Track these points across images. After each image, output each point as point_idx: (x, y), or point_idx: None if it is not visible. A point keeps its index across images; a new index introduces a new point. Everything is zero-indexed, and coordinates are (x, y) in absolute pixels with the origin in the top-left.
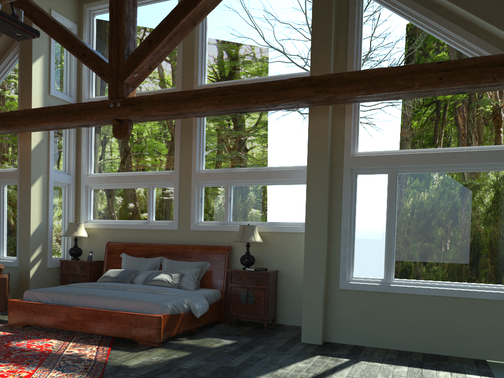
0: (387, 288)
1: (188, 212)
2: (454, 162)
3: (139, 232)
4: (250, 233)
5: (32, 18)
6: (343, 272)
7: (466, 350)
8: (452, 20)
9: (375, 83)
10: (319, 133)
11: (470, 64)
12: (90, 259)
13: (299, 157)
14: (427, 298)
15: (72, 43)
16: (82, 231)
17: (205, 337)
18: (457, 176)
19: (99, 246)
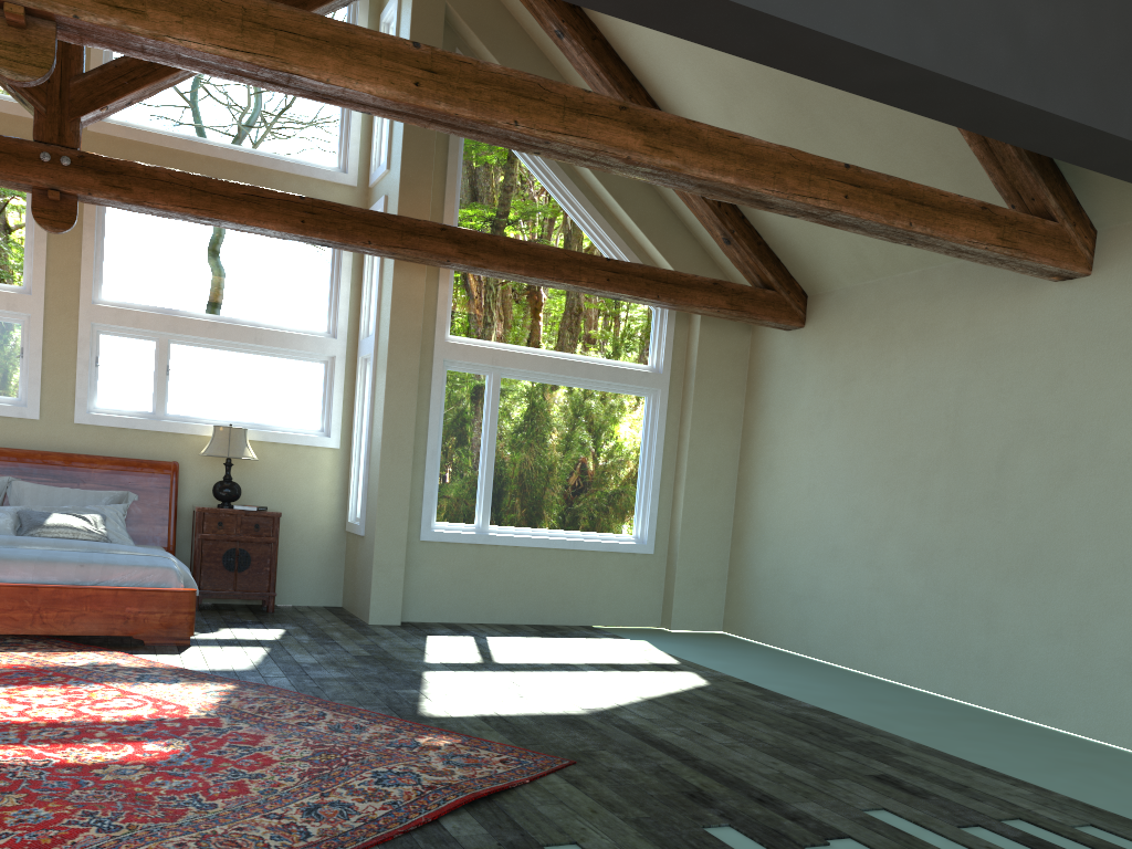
0: (486, 538)
1: (68, 385)
2: (571, 373)
3: None
4: (243, 443)
5: None
6: (427, 515)
7: (572, 616)
8: (577, 185)
9: (538, 264)
10: (409, 298)
11: (637, 272)
12: None
13: (311, 314)
14: (532, 551)
15: None
16: None
17: (219, 628)
18: (569, 392)
19: None
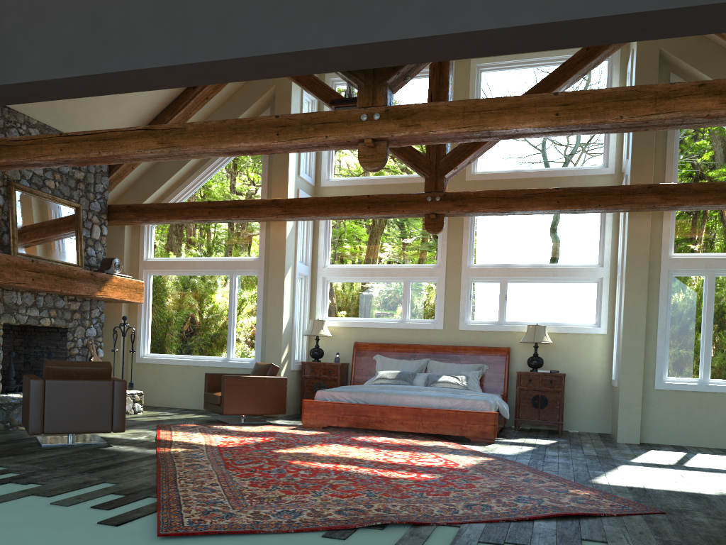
0: (706, 387)
1: (456, 311)
2: None
3: (392, 332)
4: (542, 333)
5: (328, 102)
6: (659, 372)
7: None
8: None
9: (723, 195)
10: (639, 234)
11: None
12: (338, 361)
13: (587, 255)
14: None
15: None
16: (327, 329)
17: (519, 438)
18: None
19: (340, 347)
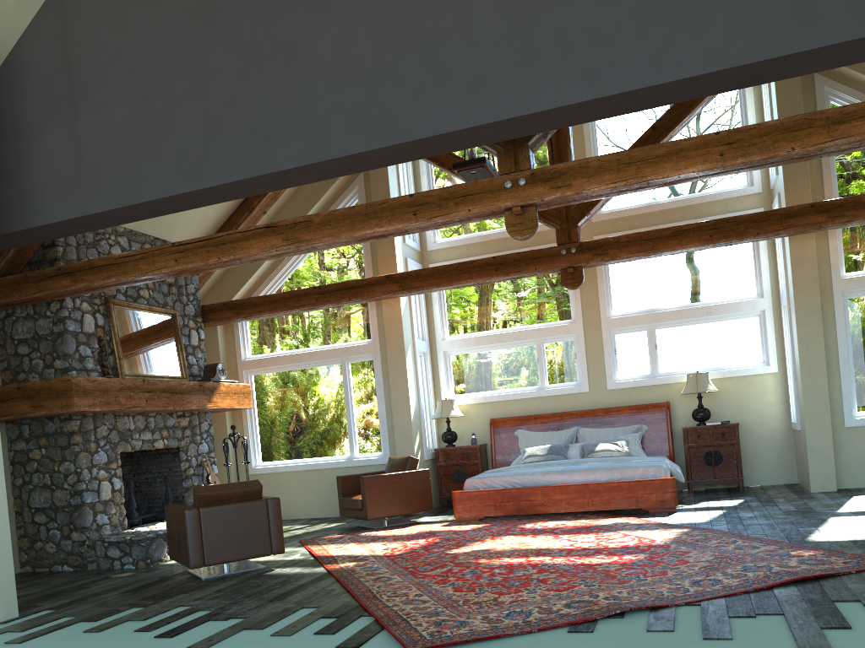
0: None
1: (601, 368)
2: None
3: (531, 402)
4: (705, 381)
5: (435, 160)
6: (847, 408)
7: None
8: None
9: None
10: (804, 257)
11: None
12: (475, 442)
13: (743, 286)
14: None
15: None
16: (457, 409)
17: (699, 502)
18: None
19: (473, 427)
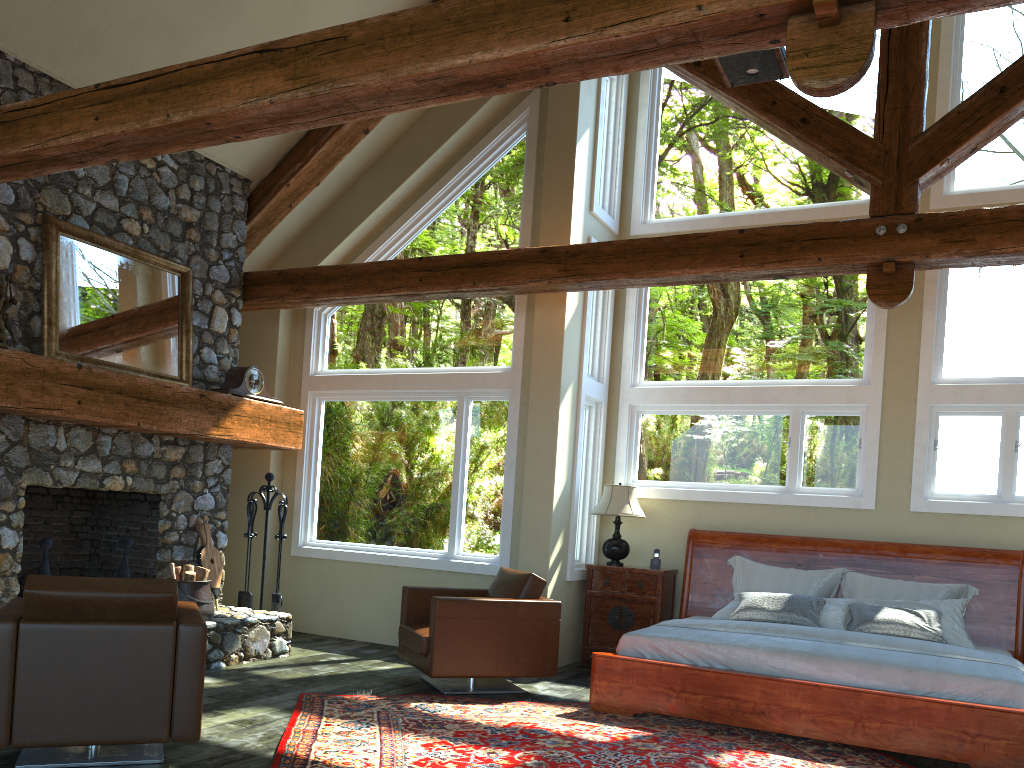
0: None
1: (904, 472)
2: None
3: (766, 511)
4: None
5: None
6: None
7: None
8: None
9: None
10: None
11: None
12: (657, 565)
13: None
14: None
15: (770, 95)
16: (637, 504)
17: None
18: None
19: (660, 539)
